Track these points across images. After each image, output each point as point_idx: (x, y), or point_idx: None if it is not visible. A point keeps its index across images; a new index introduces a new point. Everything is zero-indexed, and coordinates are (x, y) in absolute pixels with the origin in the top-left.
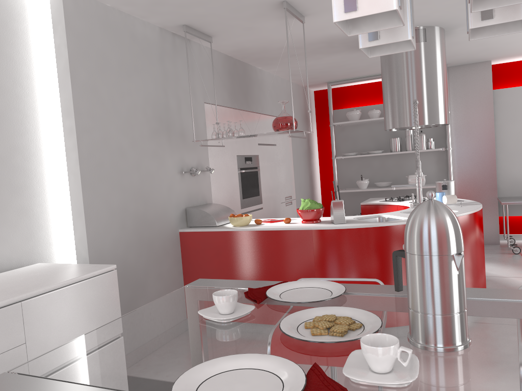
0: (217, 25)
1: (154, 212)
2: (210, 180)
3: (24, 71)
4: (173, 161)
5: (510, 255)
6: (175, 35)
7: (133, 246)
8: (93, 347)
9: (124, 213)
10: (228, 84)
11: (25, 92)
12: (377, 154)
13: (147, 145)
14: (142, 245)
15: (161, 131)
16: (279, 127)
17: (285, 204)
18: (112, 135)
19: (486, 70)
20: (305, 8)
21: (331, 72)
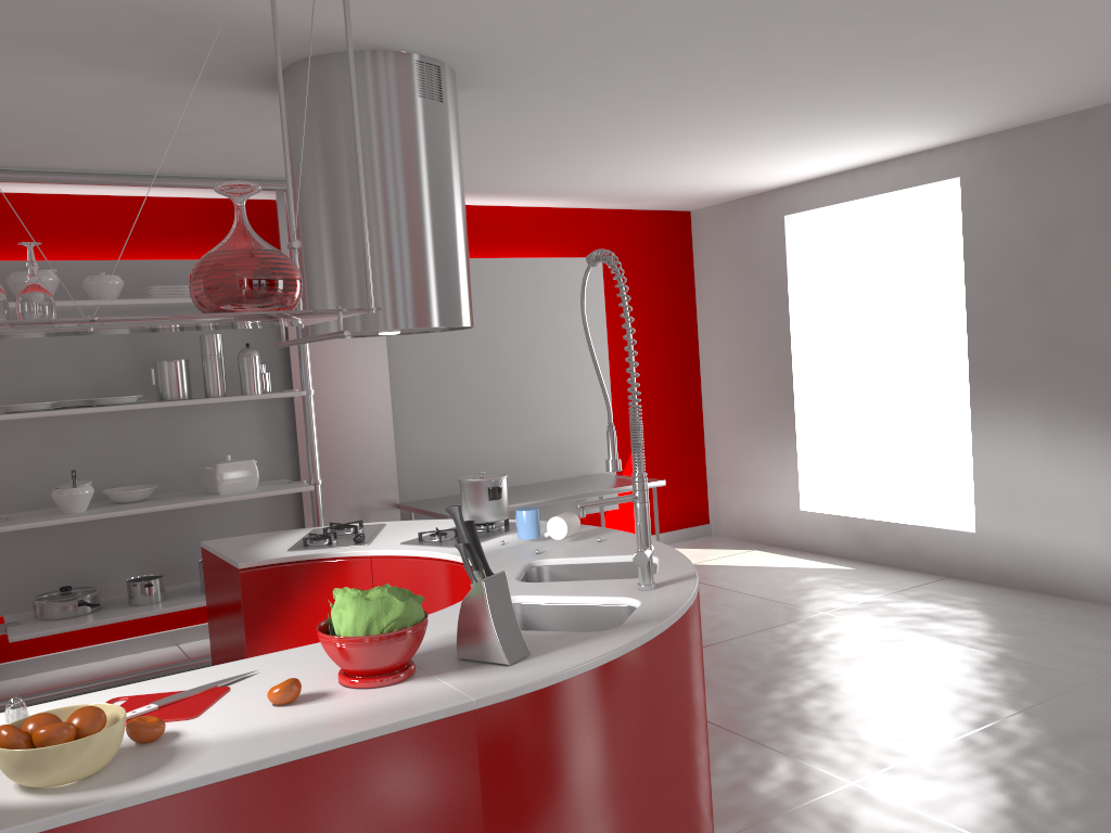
0: None
1: None
2: None
3: None
4: None
5: None
6: None
7: None
8: None
9: None
10: None
11: None
12: (134, 405)
13: None
14: None
15: None
16: (257, 294)
17: None
18: None
19: None
20: None
21: None
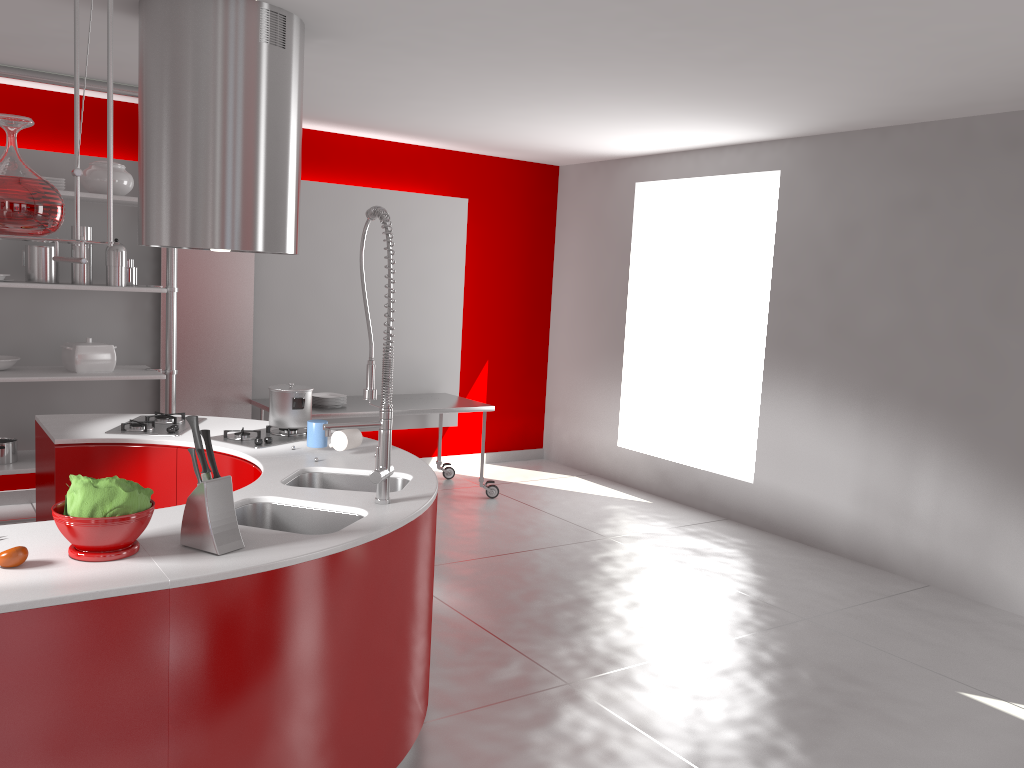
0: None
1: None
2: None
3: None
4: None
5: None
6: None
7: None
8: None
9: None
10: None
11: None
12: None
13: None
14: None
15: None
16: (13, 216)
17: None
18: None
19: None
20: None
21: None
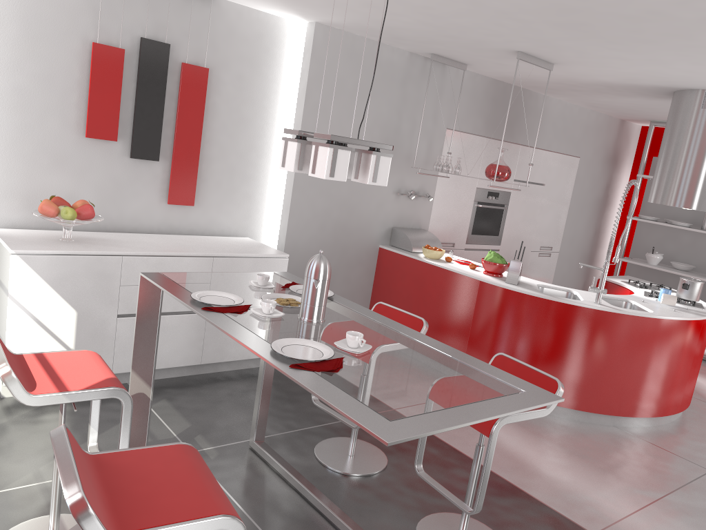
0: (466, 58)
1: (356, 223)
2: (432, 207)
3: (274, 87)
4: (390, 181)
5: None
6: (427, 60)
7: (327, 247)
8: (195, 276)
9: (326, 217)
10: (486, 111)
11: (270, 105)
12: (679, 226)
13: None
14: (336, 248)
15: (384, 152)
16: (488, 174)
17: (538, 255)
18: None
19: None
20: (548, 58)
21: (643, 111)
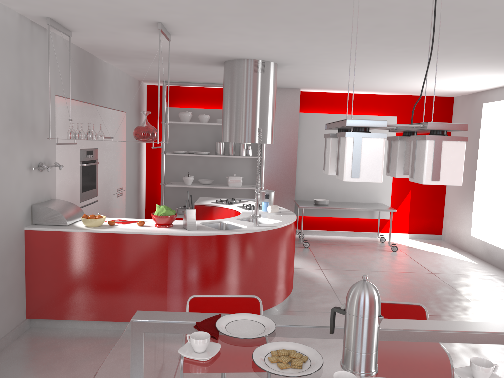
0: (84, 25)
1: (2, 211)
2: (55, 175)
3: None
4: (23, 157)
5: (301, 248)
6: (33, 24)
7: None
8: None
9: None
10: (77, 77)
11: None
12: (205, 155)
13: None
14: None
15: (14, 125)
16: (141, 136)
17: (117, 196)
18: None
19: (296, 95)
20: (175, 30)
21: (171, 74)
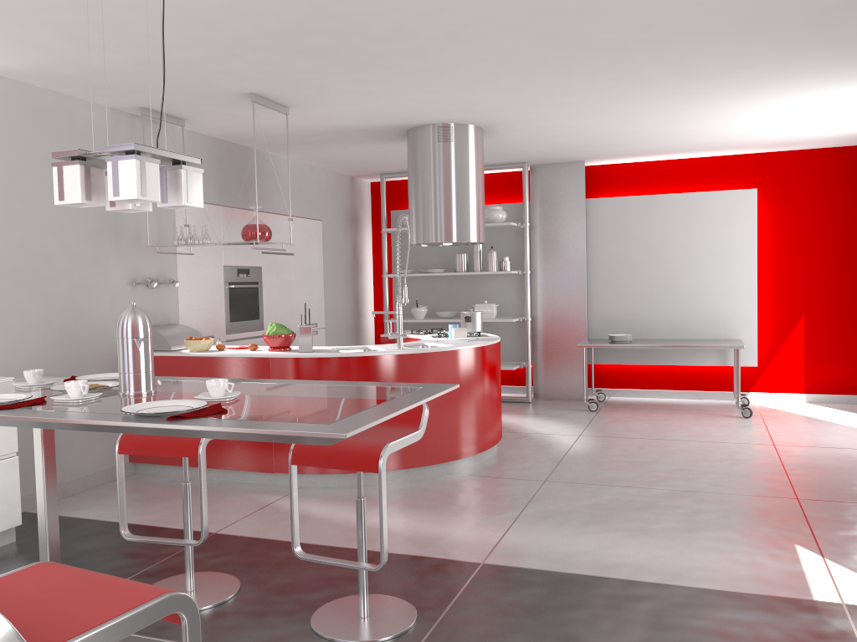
0: (185, 110)
1: (88, 329)
2: (178, 295)
3: None
4: (121, 269)
5: (584, 412)
6: (135, 117)
7: (55, 366)
8: None
9: (46, 326)
10: (215, 175)
11: None
12: (436, 273)
13: (83, 249)
14: (68, 366)
15: (105, 233)
16: (247, 236)
17: None
18: (35, 236)
19: (578, 172)
20: (283, 100)
21: (375, 162)
